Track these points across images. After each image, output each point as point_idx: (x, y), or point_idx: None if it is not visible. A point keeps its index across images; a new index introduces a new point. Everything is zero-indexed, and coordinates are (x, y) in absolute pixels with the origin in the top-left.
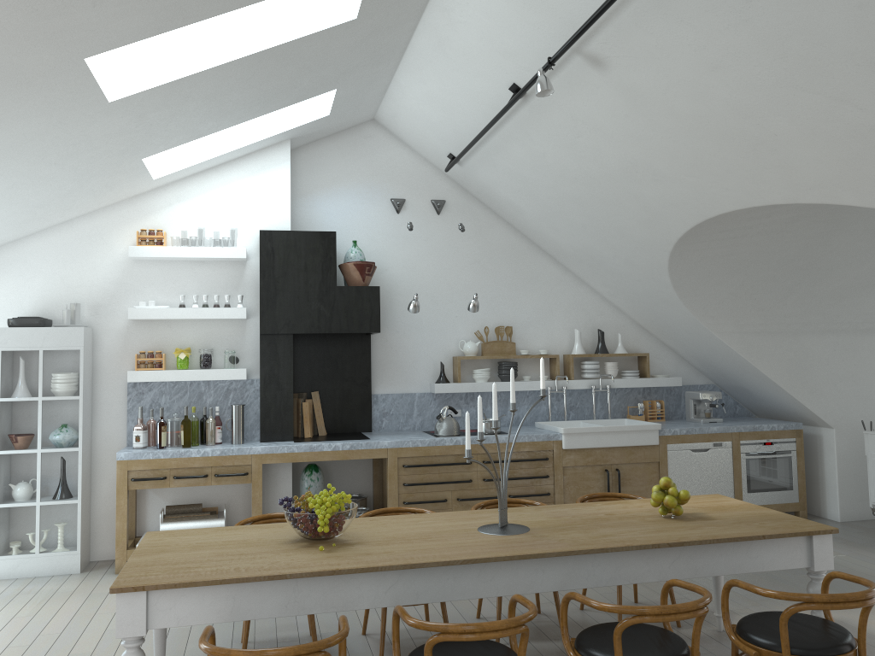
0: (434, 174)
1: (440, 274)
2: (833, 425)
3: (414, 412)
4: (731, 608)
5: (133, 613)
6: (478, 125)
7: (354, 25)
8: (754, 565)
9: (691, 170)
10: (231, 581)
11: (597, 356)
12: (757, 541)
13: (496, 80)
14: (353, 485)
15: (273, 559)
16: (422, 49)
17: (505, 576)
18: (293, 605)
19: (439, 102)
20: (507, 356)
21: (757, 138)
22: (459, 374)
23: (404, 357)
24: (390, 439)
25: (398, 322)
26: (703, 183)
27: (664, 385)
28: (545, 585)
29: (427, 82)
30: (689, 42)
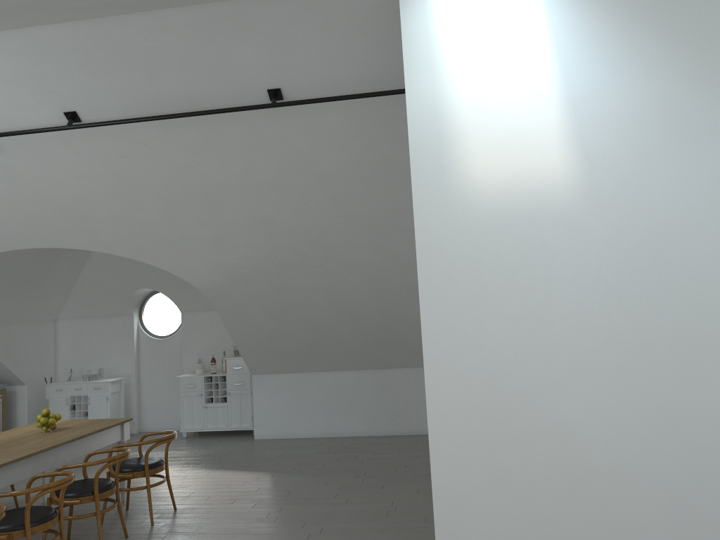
0: None
1: None
2: (26, 383)
3: None
4: (33, 494)
5: None
6: None
7: None
8: (104, 443)
9: (23, 221)
10: None
11: None
12: (105, 430)
13: None
14: None
15: None
16: None
17: (9, 473)
18: None
19: None
20: None
21: (83, 215)
22: None
23: None
24: None
25: None
26: (27, 229)
27: None
28: (27, 474)
29: None
30: (72, 161)
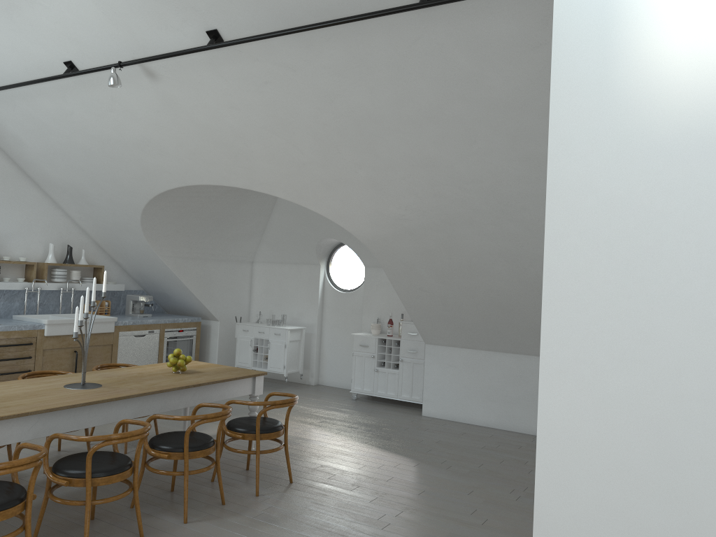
0: None
1: None
2: (219, 319)
3: None
4: None
5: None
6: (14, 74)
7: None
8: (229, 395)
9: (190, 155)
10: None
11: (67, 265)
12: (232, 381)
13: (53, 53)
14: None
15: None
16: None
17: (104, 412)
18: None
19: None
20: None
21: (241, 150)
22: None
23: None
24: None
25: None
26: (195, 164)
27: (112, 290)
28: (126, 415)
29: None
30: (222, 88)
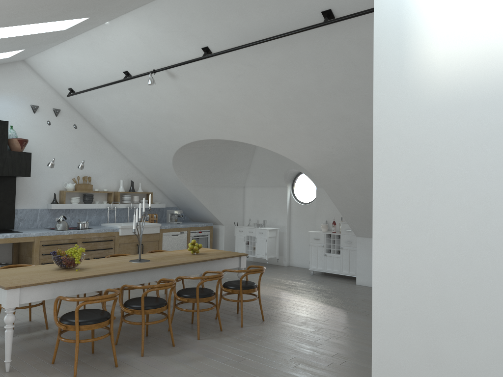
0: (55, 95)
1: (55, 147)
2: (224, 224)
3: (38, 218)
4: None
5: (14, 297)
6: (96, 80)
7: (61, 31)
8: (224, 267)
9: (198, 122)
10: (55, 281)
11: (131, 193)
12: (226, 259)
13: (117, 67)
14: (0, 258)
15: (61, 274)
16: (79, 42)
17: (151, 274)
18: (77, 290)
19: (77, 65)
20: (89, 191)
21: (228, 117)
22: (64, 199)
23: (33, 190)
24: (35, 232)
25: (31, 171)
26: (201, 127)
27: (158, 207)
28: (164, 277)
29: (74, 56)
30: (213, 81)
